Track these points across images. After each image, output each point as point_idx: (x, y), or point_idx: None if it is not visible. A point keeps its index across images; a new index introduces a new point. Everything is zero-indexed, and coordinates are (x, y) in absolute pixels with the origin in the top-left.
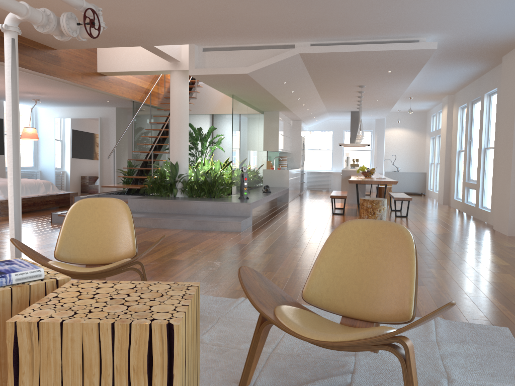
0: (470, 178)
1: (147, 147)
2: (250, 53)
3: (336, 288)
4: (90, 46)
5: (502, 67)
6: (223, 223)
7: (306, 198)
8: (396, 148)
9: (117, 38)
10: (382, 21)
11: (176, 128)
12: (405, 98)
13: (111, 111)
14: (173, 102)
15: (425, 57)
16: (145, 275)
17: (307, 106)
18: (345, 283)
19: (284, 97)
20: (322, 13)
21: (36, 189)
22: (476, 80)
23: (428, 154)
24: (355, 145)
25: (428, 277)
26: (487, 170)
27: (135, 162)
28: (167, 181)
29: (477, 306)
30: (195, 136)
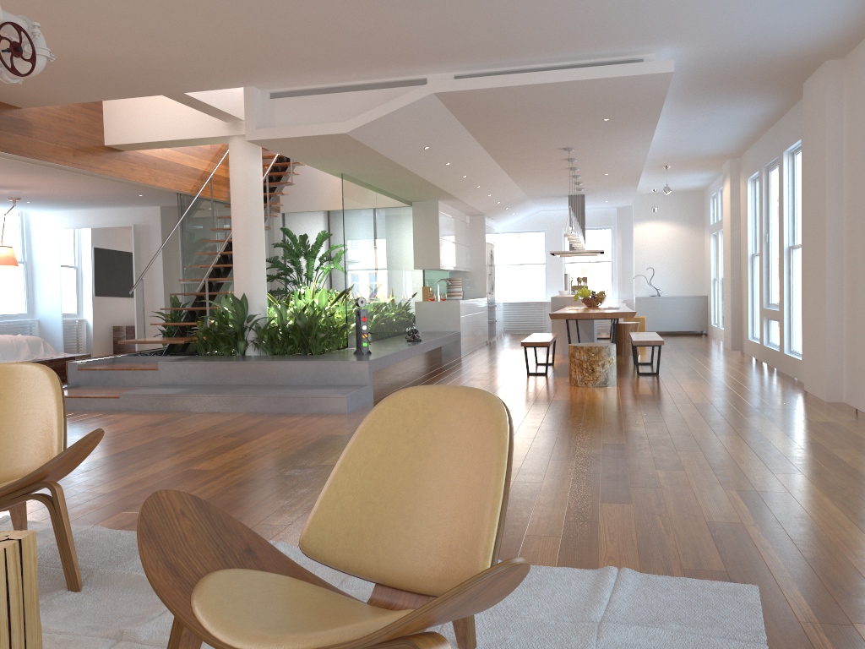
0: (772, 302)
1: (209, 272)
2: (350, 96)
3: (365, 527)
4: (77, 100)
5: (804, 102)
6: (315, 399)
7: (495, 348)
8: (654, 255)
9: (116, 82)
10: (567, 26)
11: (242, 236)
12: (657, 168)
13: (153, 214)
14: (235, 191)
15: (659, 88)
16: (59, 508)
17: (485, 189)
18: (383, 515)
19: (436, 174)
20: (453, 16)
21: (14, 351)
22: (770, 128)
23: (708, 263)
24: (578, 253)
25: (645, 487)
26: (795, 286)
27: (188, 298)
28: (230, 329)
29: (715, 542)
30: (296, 250)
